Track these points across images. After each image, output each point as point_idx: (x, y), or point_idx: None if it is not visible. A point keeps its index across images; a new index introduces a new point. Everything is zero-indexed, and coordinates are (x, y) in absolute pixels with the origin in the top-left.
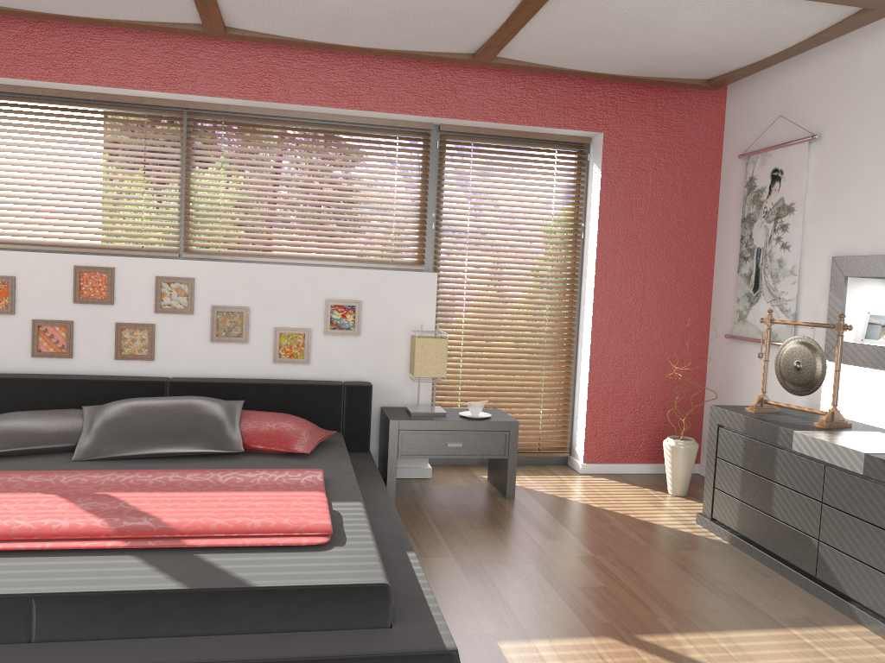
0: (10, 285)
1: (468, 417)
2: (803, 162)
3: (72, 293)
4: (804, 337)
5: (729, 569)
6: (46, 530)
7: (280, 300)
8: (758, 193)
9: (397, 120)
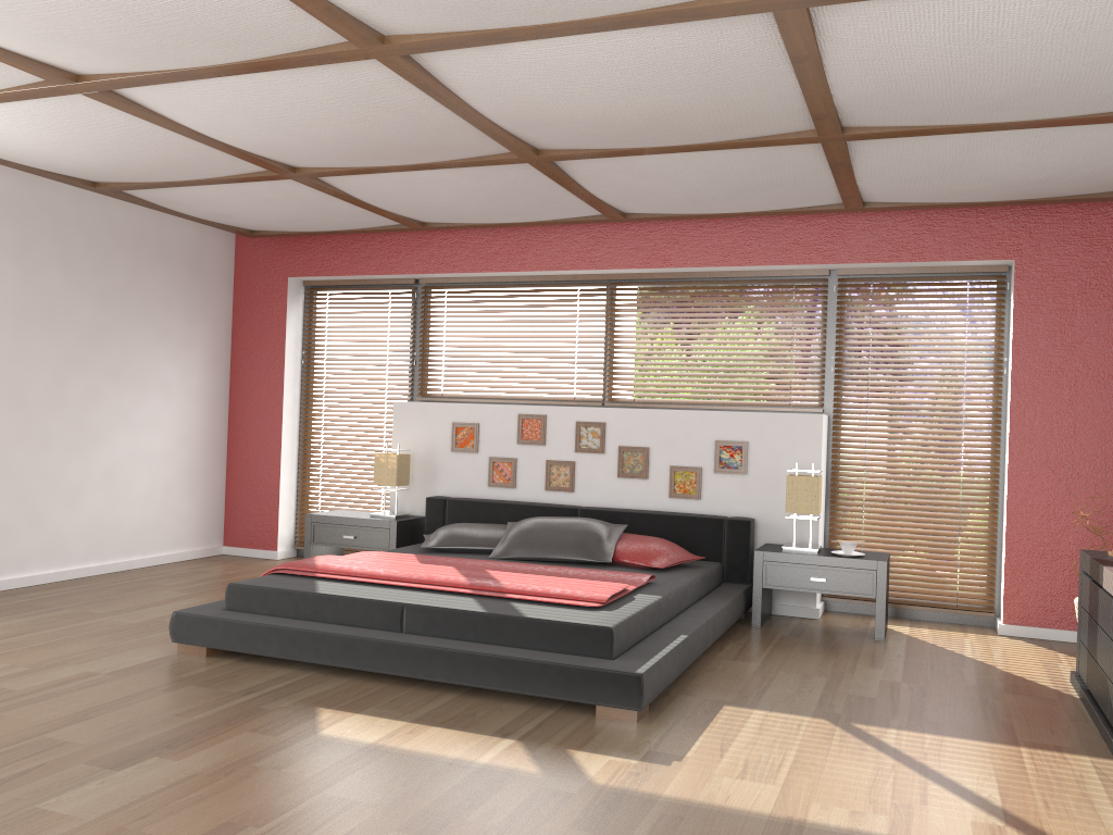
0: (475, 430)
1: (838, 555)
2: None
3: (516, 436)
4: None
5: (1038, 710)
6: (431, 579)
7: (675, 441)
8: None
9: (792, 270)
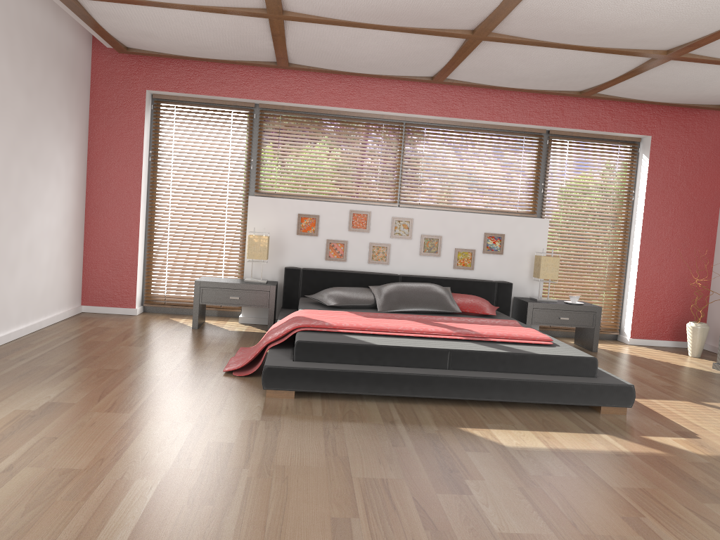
0: (317, 220)
1: (570, 303)
2: None
3: (347, 225)
4: None
5: None
6: (426, 330)
7: (459, 233)
8: None
9: (524, 127)
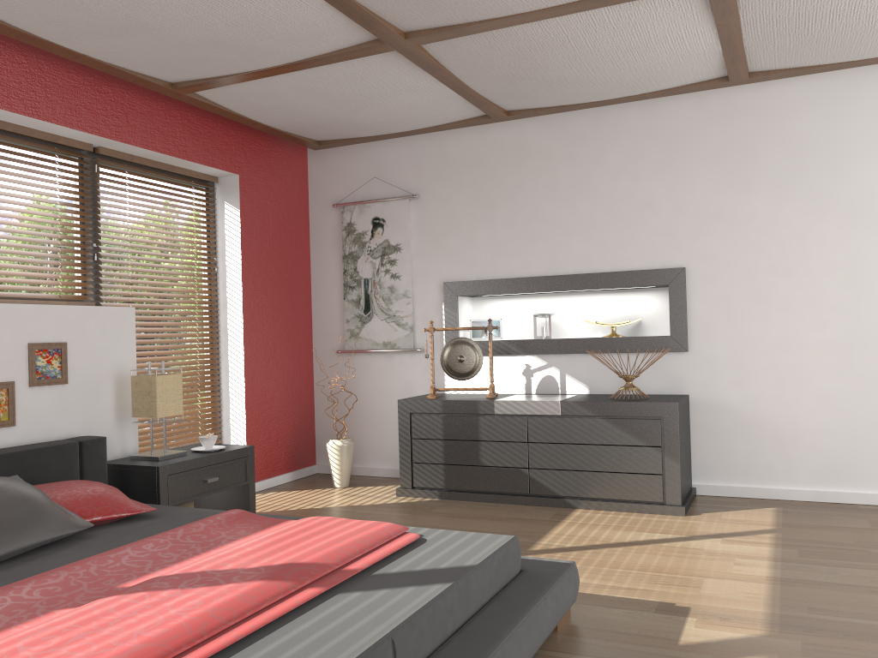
0: None
1: (208, 451)
2: (405, 214)
3: None
4: (463, 338)
5: (475, 509)
6: (243, 605)
7: None
8: (359, 236)
9: (58, 135)
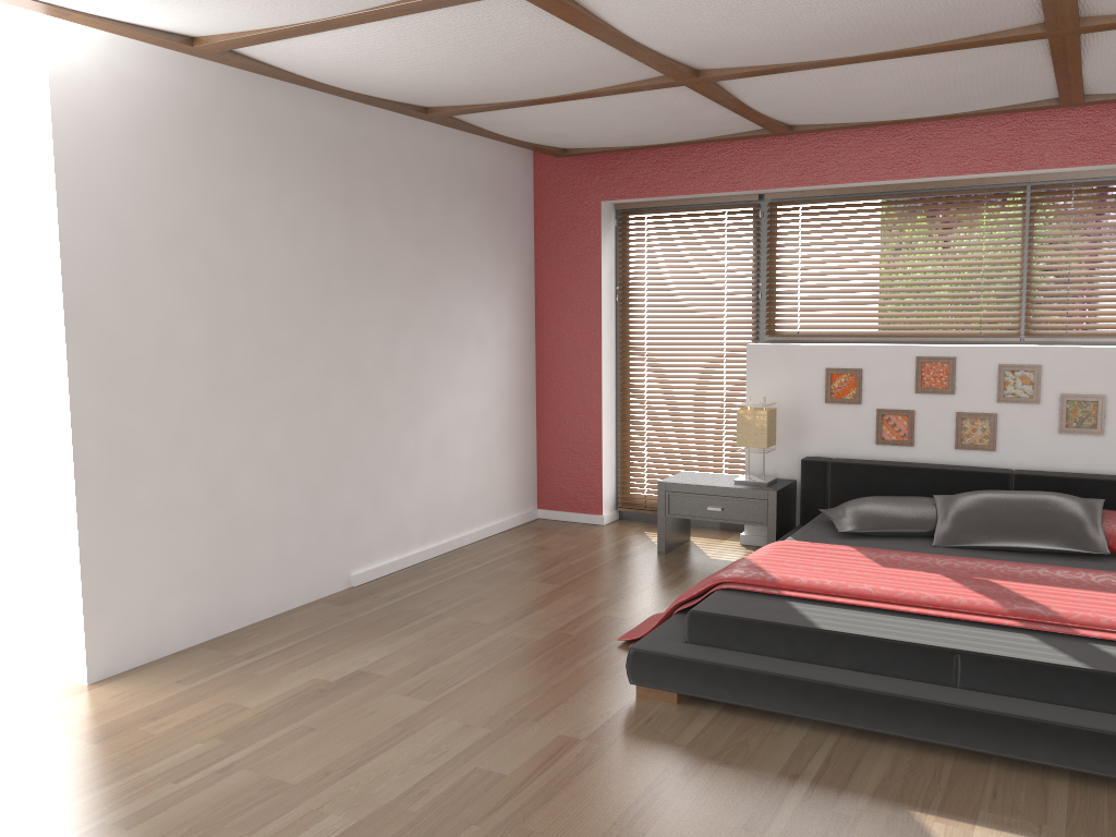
0: (857, 377)
1: None
2: None
3: (913, 384)
4: None
5: None
6: (948, 602)
7: None
8: None
9: None
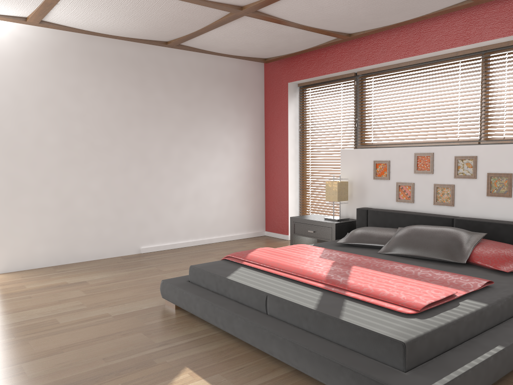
0: (387, 165)
1: None
2: None
3: (413, 168)
4: None
5: None
6: (303, 273)
7: None
8: None
9: None
